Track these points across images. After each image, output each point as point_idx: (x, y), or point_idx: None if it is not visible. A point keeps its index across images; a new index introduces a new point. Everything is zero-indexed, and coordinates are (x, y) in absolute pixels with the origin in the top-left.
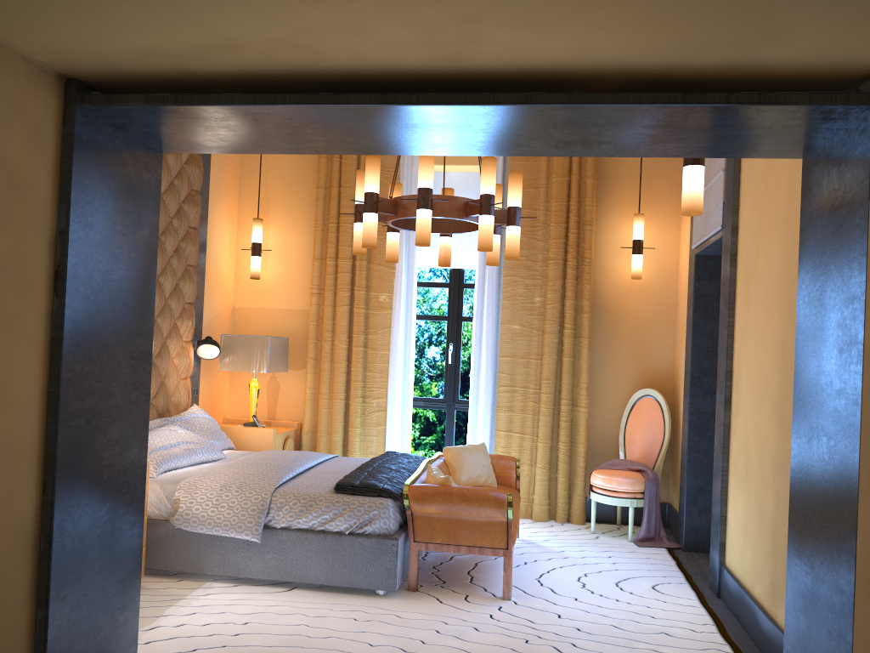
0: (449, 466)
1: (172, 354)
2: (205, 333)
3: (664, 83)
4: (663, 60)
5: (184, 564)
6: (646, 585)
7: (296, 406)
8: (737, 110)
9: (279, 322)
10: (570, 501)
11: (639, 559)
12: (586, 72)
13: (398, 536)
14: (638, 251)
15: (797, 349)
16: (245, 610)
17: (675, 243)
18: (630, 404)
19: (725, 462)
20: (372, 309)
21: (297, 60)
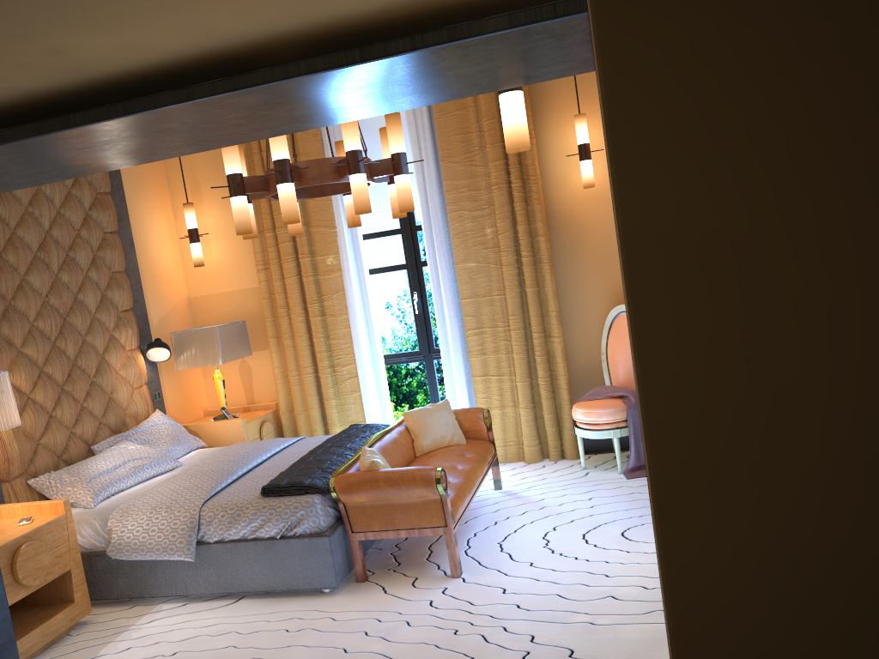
0: (410, 431)
1: (116, 367)
2: (158, 334)
3: (350, 36)
4: (310, 18)
5: (133, 590)
6: (616, 531)
7: (271, 387)
8: (437, 53)
9: (237, 305)
10: (561, 436)
11: (622, 496)
12: (243, 47)
13: (331, 531)
14: (585, 156)
15: None
16: (181, 635)
17: None
18: (608, 324)
19: None
20: (321, 274)
21: None
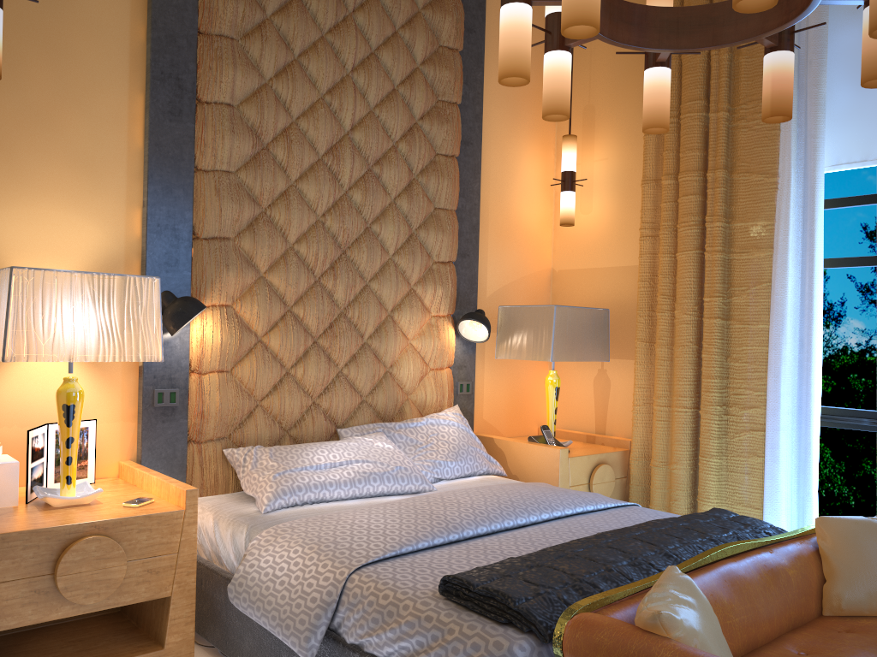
0: (823, 559)
1: (407, 333)
2: (490, 307)
3: None
4: None
5: None
6: None
7: (632, 416)
8: None
9: (609, 288)
10: None
11: None
12: None
13: None
14: None
15: None
16: None
17: None
18: None
19: None
20: (737, 251)
21: None
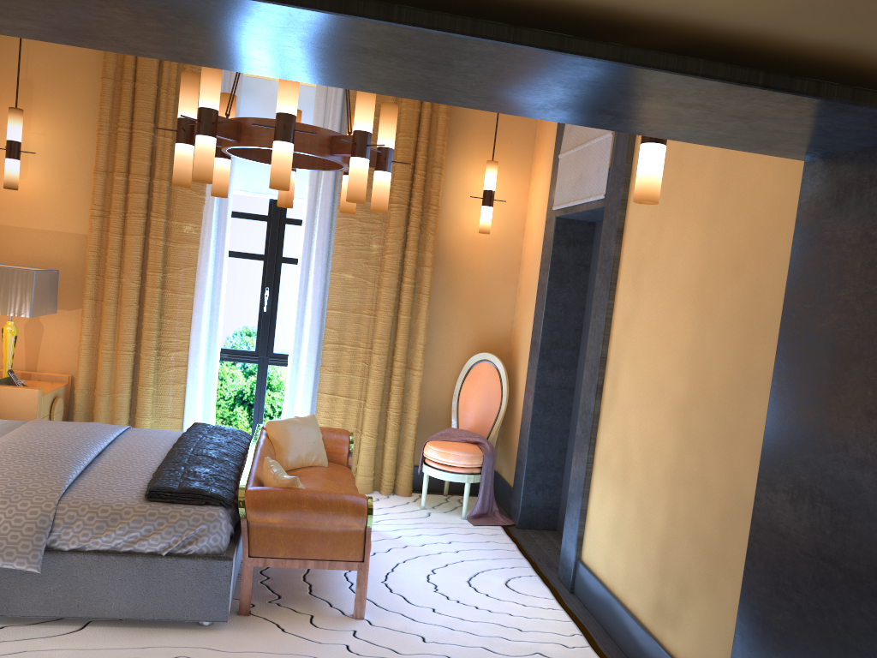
0: (273, 443)
1: None
2: None
3: (732, 52)
4: (768, 24)
5: None
6: (499, 581)
7: (66, 355)
8: (817, 106)
9: (45, 248)
10: (397, 471)
11: (480, 543)
12: (650, 19)
13: (232, 553)
14: (489, 203)
15: (776, 387)
16: None
17: (524, 197)
18: (466, 368)
19: (591, 454)
20: (173, 241)
21: None
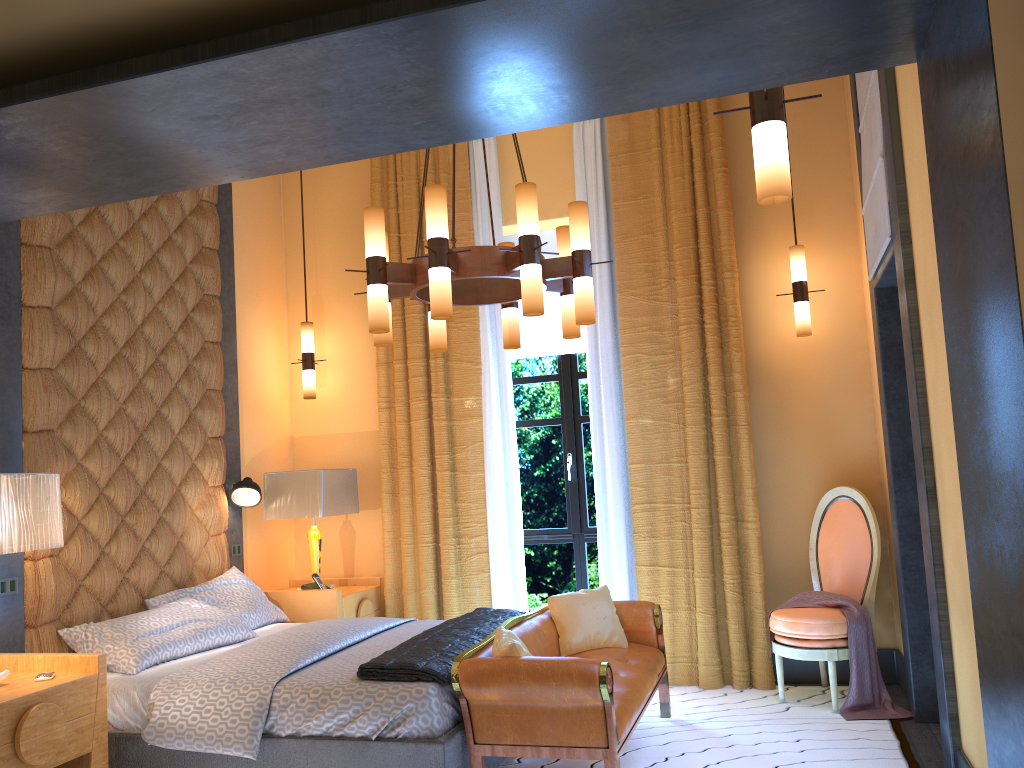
0: (556, 623)
1: (192, 504)
2: (248, 474)
3: None
4: None
5: None
6: None
7: (377, 557)
8: None
9: (348, 450)
10: (750, 656)
11: (843, 740)
12: None
13: (447, 737)
14: (801, 296)
15: (952, 390)
16: None
17: (855, 280)
18: (820, 511)
19: (940, 589)
20: (457, 419)
21: (1, 19)
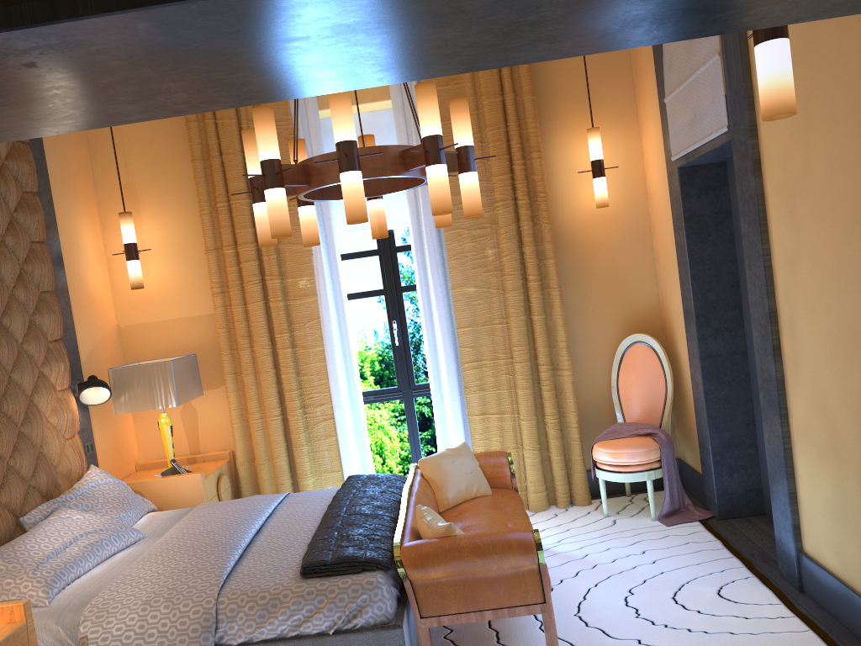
0: (430, 482)
1: (46, 412)
2: (87, 370)
3: None
4: None
5: None
6: (710, 592)
7: (222, 432)
8: None
9: (181, 335)
10: (569, 480)
11: (678, 546)
12: None
13: (401, 619)
14: (600, 173)
15: None
16: None
17: (637, 156)
18: (619, 355)
19: (785, 427)
20: (292, 299)
21: None
